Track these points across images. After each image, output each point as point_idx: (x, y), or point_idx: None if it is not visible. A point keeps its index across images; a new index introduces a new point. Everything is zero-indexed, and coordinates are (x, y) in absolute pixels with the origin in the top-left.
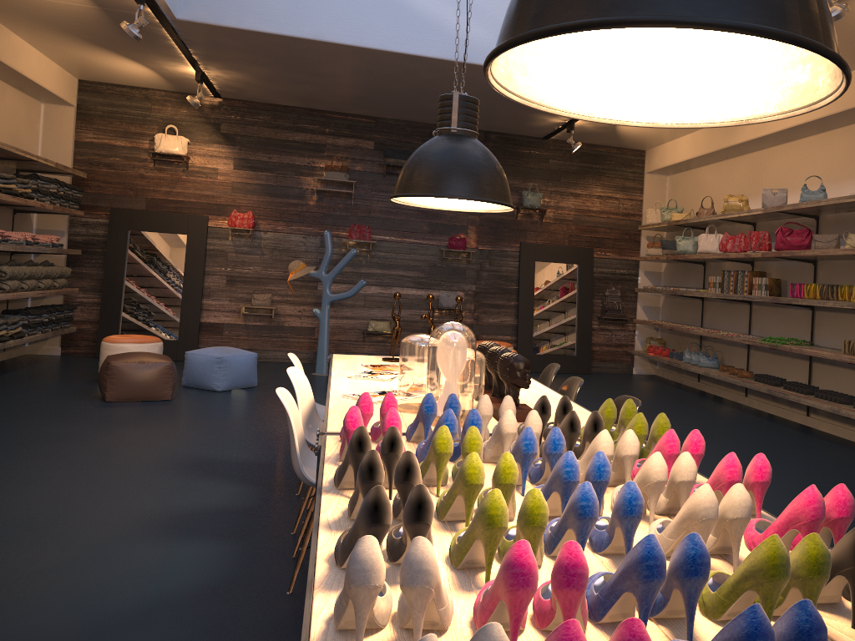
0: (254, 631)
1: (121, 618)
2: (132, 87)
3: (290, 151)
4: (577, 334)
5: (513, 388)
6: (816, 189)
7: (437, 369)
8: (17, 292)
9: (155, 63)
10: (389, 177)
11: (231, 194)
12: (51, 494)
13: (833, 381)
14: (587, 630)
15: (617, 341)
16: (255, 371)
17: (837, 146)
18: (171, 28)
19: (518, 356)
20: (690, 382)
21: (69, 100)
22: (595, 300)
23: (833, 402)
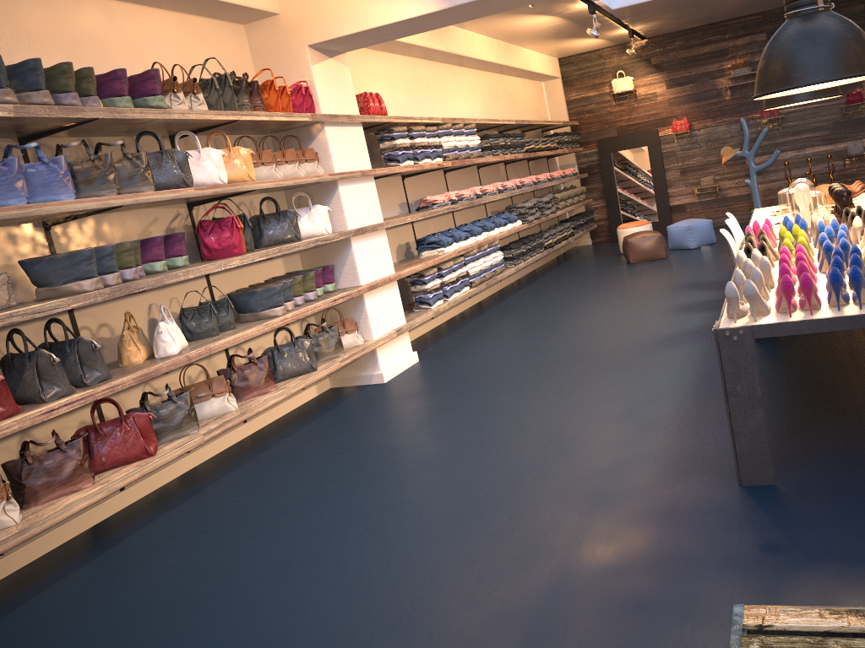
0: None
1: (675, 336)
2: (589, 52)
3: (702, 62)
4: None
5: (842, 207)
6: None
7: (794, 204)
8: (565, 208)
9: (602, 35)
10: None
11: (669, 108)
12: (626, 303)
13: None
14: (816, 274)
15: None
16: (712, 232)
17: None
18: (610, 15)
19: (842, 189)
20: None
21: (556, 75)
22: None
23: None
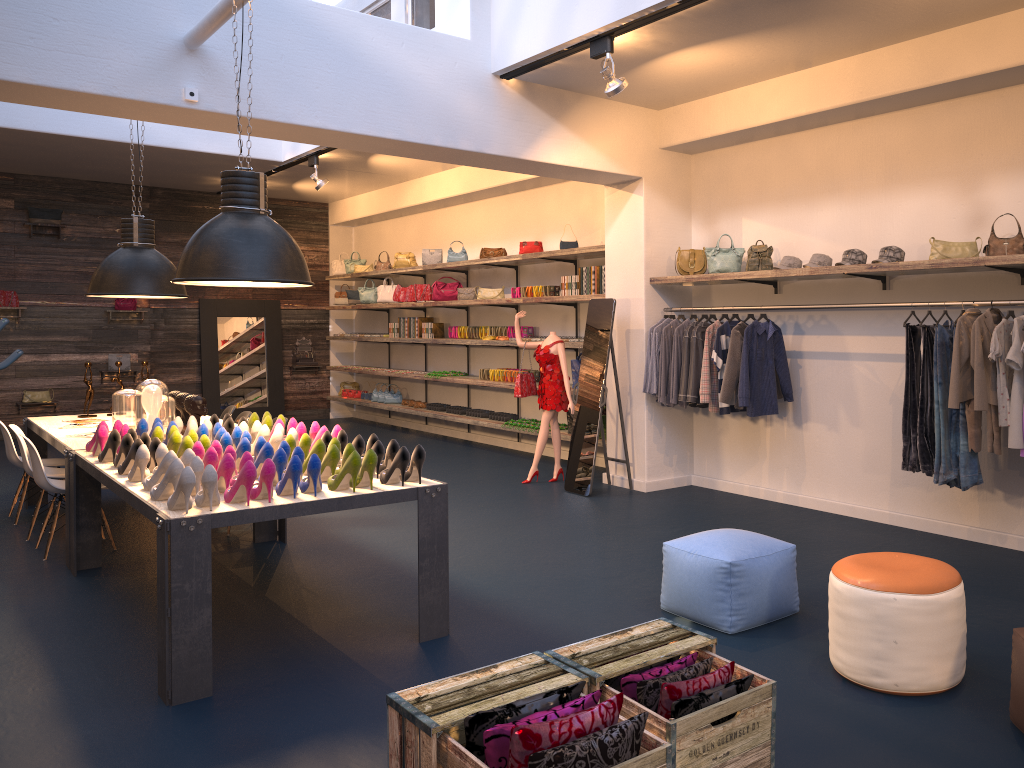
0: (31, 573)
1: None
2: None
3: None
4: (268, 385)
5: (196, 416)
6: (465, 249)
7: (143, 408)
8: None
9: None
10: (37, 237)
11: None
12: None
13: (484, 402)
14: None
15: (312, 389)
16: None
17: (477, 215)
18: None
19: (198, 396)
20: (383, 419)
21: None
22: (286, 351)
23: (478, 417)
